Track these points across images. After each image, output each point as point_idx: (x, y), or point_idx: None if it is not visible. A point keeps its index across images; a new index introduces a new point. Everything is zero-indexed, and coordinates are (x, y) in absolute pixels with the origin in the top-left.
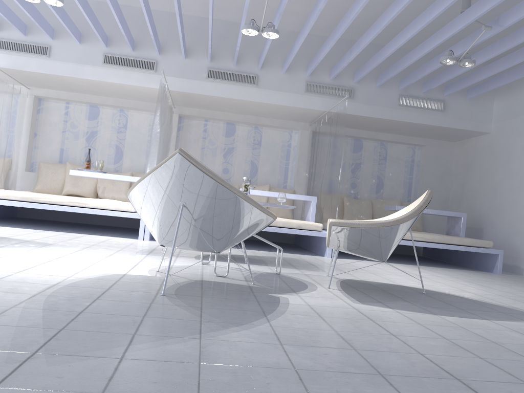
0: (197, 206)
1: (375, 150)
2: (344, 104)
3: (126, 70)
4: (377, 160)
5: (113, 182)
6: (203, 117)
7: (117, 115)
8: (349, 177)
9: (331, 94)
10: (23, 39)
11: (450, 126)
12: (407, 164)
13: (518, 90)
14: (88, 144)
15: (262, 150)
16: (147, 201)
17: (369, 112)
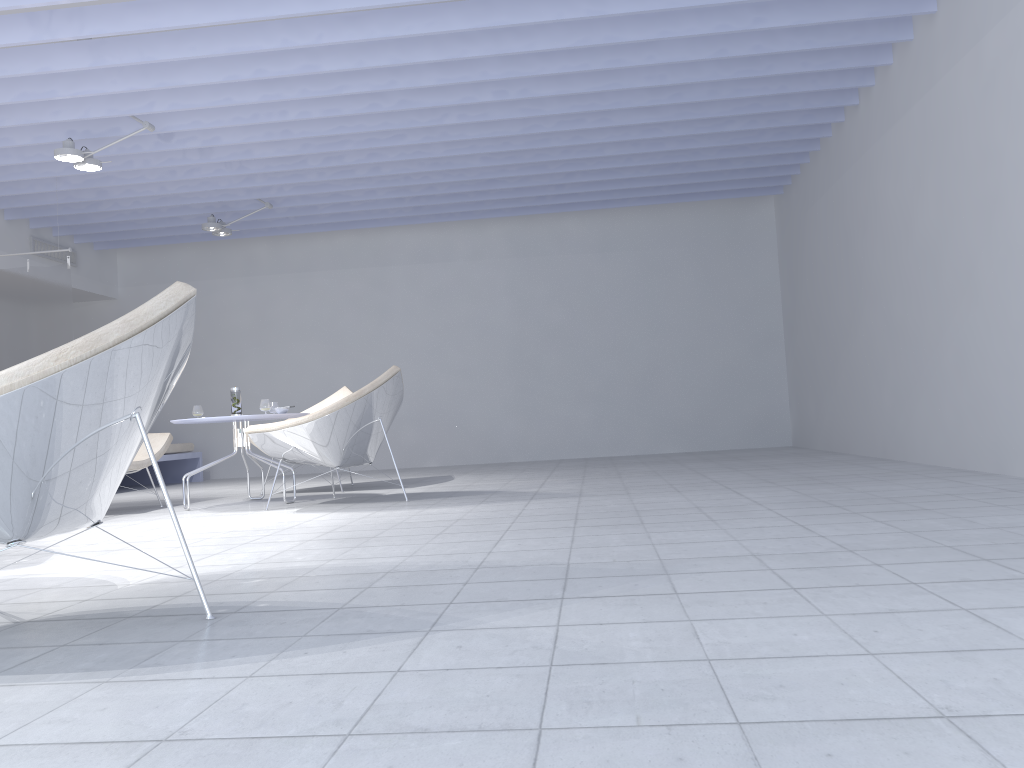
0: (386, 419)
1: None
2: None
3: None
4: None
5: None
6: None
7: None
8: None
9: None
10: None
11: (84, 288)
12: None
13: (163, 248)
14: None
15: None
16: (350, 420)
17: (1, 262)
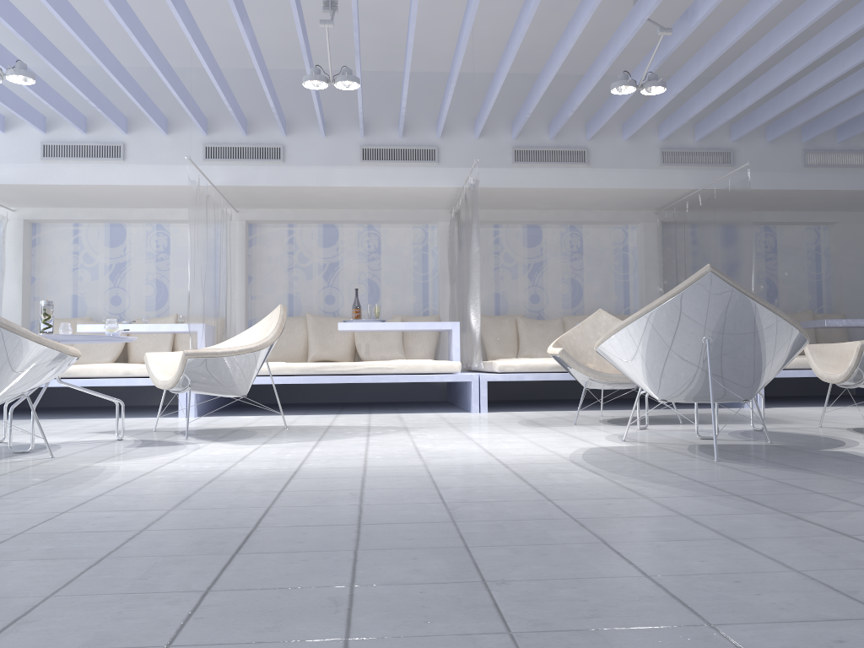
0: (728, 340)
1: (758, 239)
2: (721, 175)
3: (395, 166)
4: (763, 255)
5: (377, 335)
6: (494, 222)
7: (364, 235)
8: None
9: (700, 163)
10: (244, 141)
11: None
12: (809, 255)
13: None
14: (327, 282)
15: (585, 260)
16: (647, 342)
17: (760, 182)
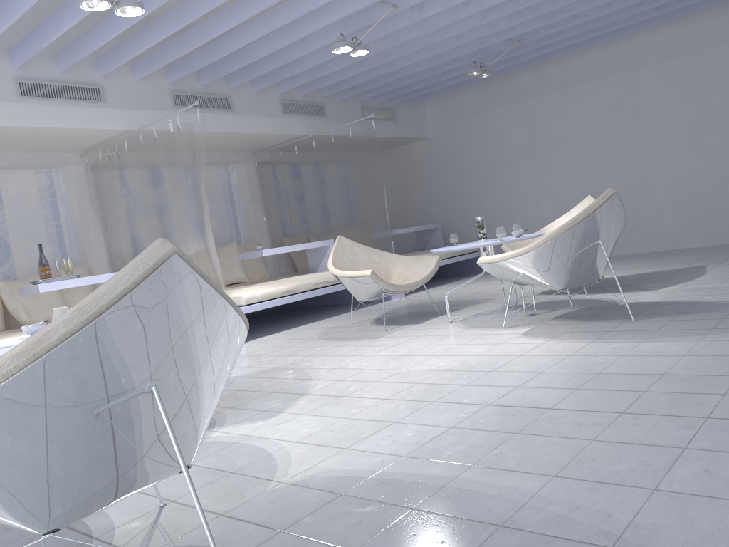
0: (607, 239)
1: None
2: (320, 124)
3: (59, 104)
4: None
5: (32, 294)
6: None
7: None
8: None
9: (306, 113)
10: None
11: (403, 136)
12: None
13: (454, 93)
14: None
15: None
16: (567, 248)
17: (342, 130)
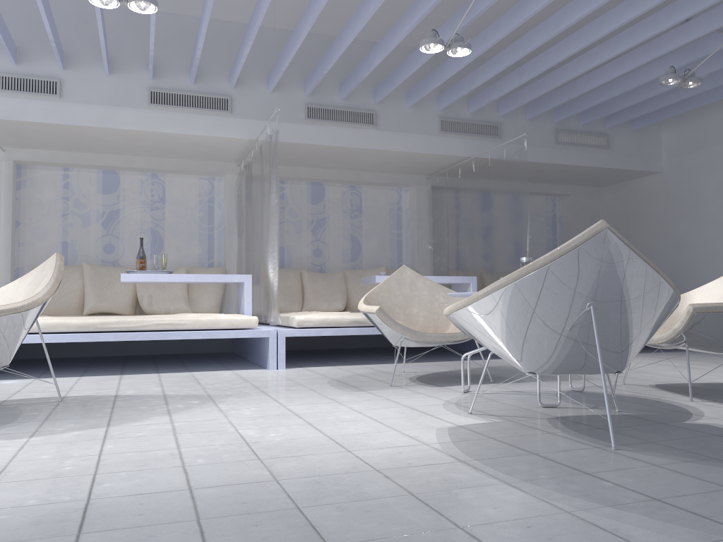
0: (613, 306)
1: None
2: (490, 146)
3: (186, 113)
4: None
5: (161, 286)
6: (280, 178)
7: (148, 184)
8: None
9: (473, 133)
10: (13, 70)
11: (616, 166)
12: (548, 221)
13: (698, 115)
14: (106, 231)
15: (364, 218)
16: (523, 307)
17: None
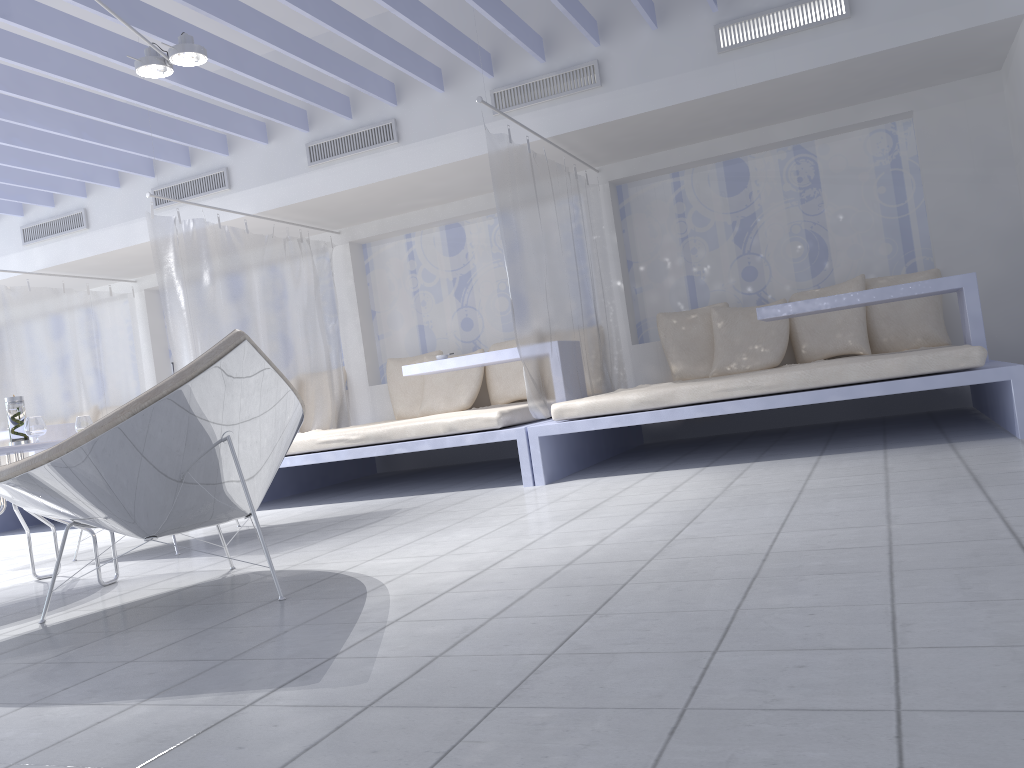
0: None
1: (785, 171)
2: (587, 105)
3: (189, 204)
4: (796, 195)
5: None
6: (396, 233)
7: None
8: (734, 257)
9: (550, 95)
10: (53, 213)
11: (882, 46)
12: (881, 177)
13: None
14: None
15: None
16: None
17: (650, 99)
